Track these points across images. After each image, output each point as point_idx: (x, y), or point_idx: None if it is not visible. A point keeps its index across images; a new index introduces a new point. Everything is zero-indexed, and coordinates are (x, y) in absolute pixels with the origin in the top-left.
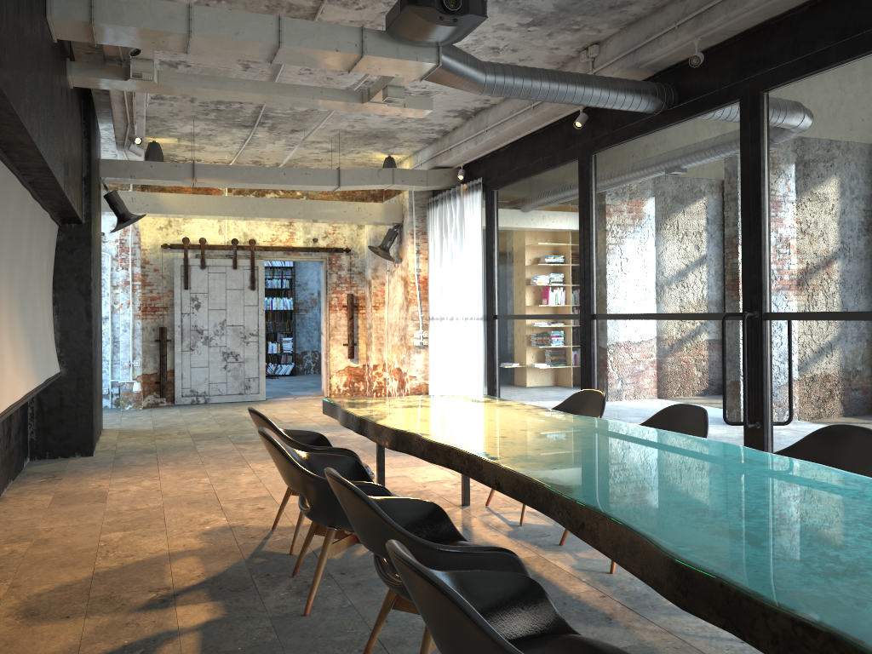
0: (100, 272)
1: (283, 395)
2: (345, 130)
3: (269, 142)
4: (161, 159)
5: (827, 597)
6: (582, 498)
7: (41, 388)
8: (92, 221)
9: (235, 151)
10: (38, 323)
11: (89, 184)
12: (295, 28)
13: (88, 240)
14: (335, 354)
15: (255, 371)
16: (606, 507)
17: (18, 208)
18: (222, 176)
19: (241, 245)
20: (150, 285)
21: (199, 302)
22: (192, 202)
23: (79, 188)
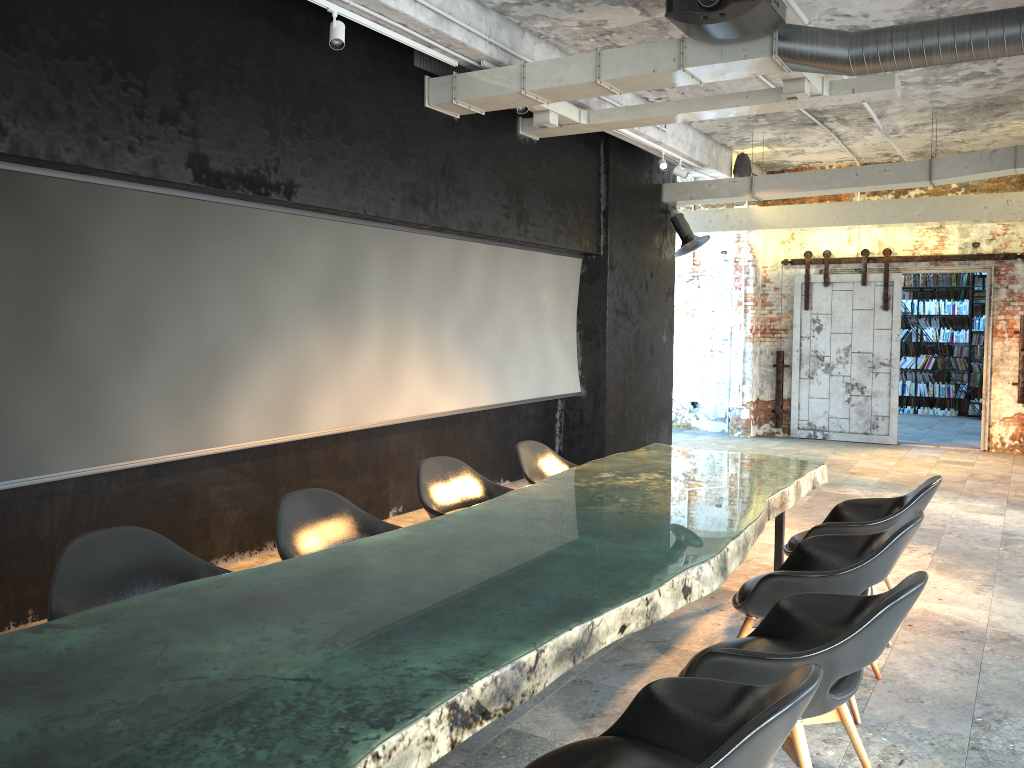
0: (661, 296)
1: (936, 442)
2: (938, 107)
3: (863, 134)
4: (747, 172)
5: (112, 619)
6: (341, 546)
7: (499, 406)
8: (610, 252)
9: (840, 148)
10: (519, 349)
11: (607, 217)
12: (613, 59)
13: (604, 270)
14: (999, 396)
15: (885, 409)
16: (319, 554)
17: (446, 258)
18: (782, 186)
19: (874, 257)
20: (769, 305)
21: (820, 324)
22: (787, 214)
23: (582, 224)
